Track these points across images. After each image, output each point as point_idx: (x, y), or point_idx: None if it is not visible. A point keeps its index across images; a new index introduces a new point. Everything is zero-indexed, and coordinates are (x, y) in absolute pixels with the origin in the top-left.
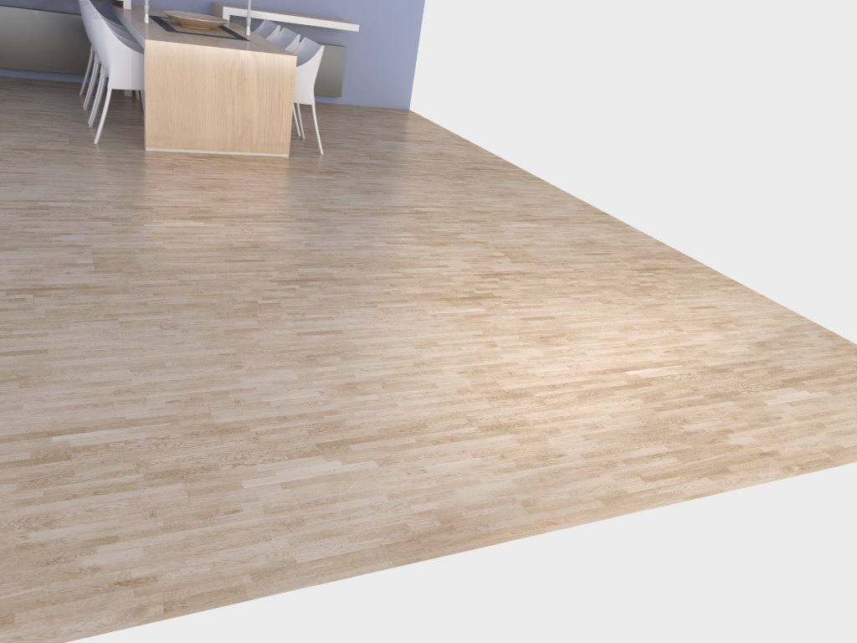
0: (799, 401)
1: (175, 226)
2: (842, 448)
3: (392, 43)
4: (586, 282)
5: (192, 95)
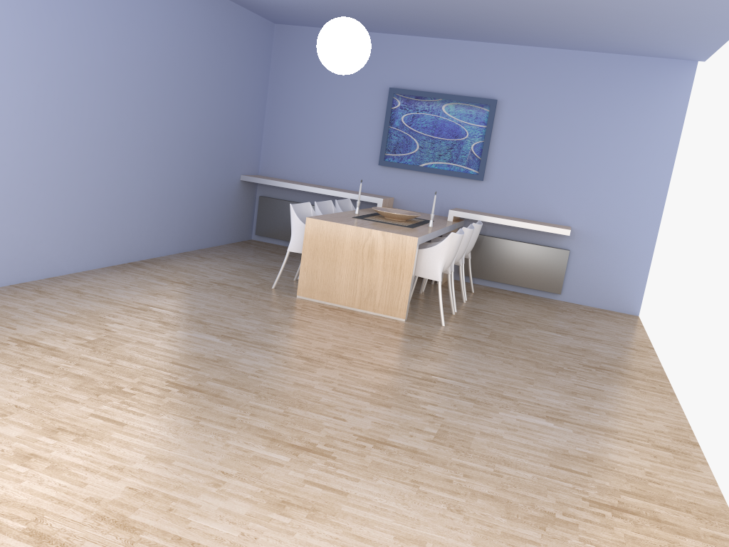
0: None
1: (195, 336)
2: None
3: (622, 251)
4: (477, 485)
5: (333, 260)
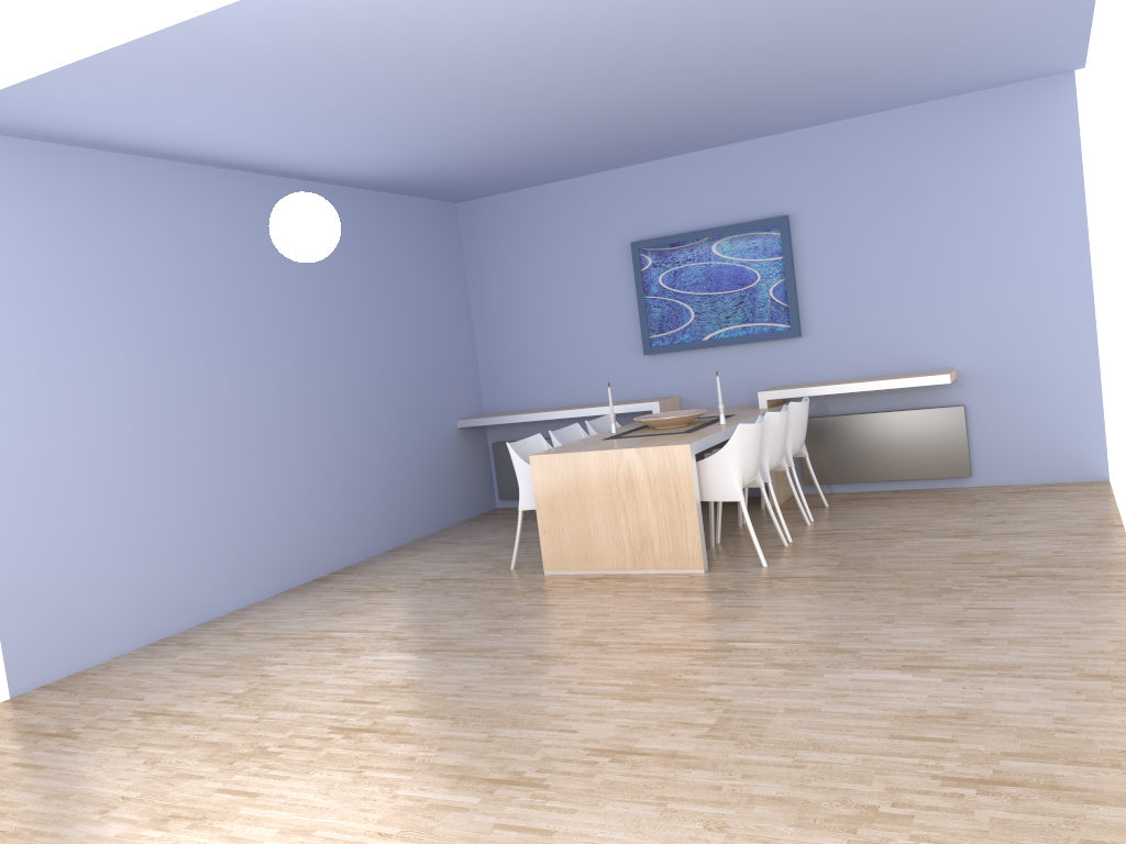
0: None
1: (384, 659)
2: None
3: (1049, 385)
4: (761, 786)
5: (580, 508)
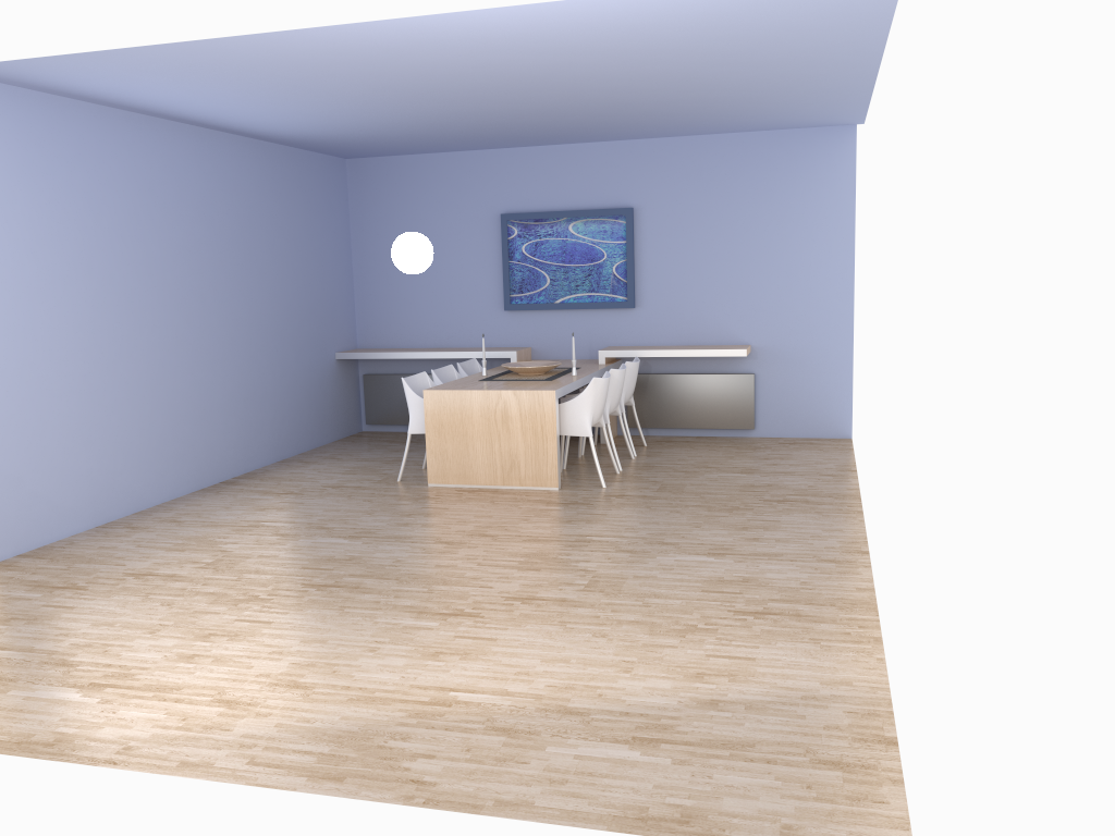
0: (599, 757)
1: (320, 541)
2: (528, 804)
3: (817, 363)
4: (624, 615)
5: (463, 434)
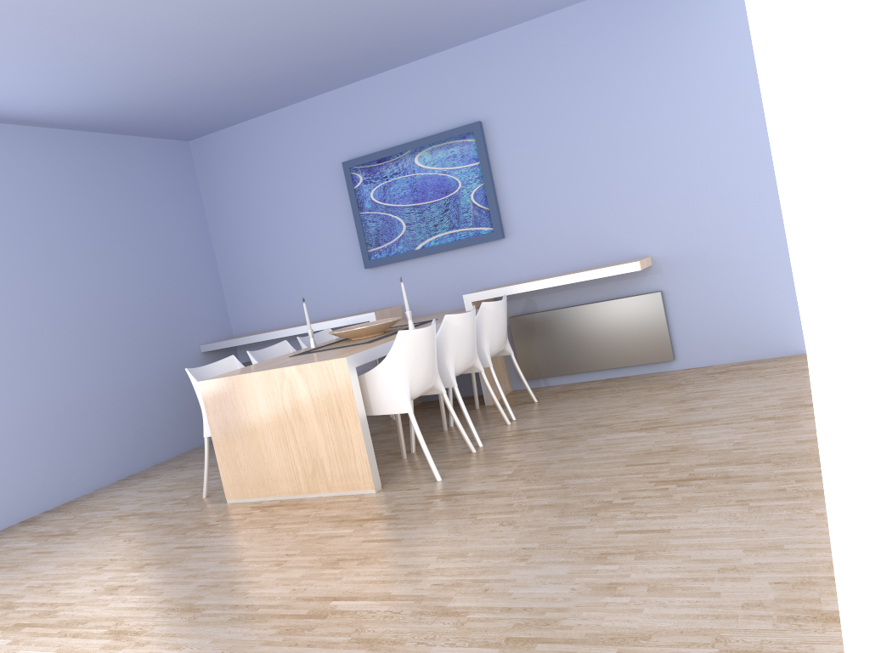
0: None
1: None
2: None
3: (740, 264)
4: None
5: (252, 432)
